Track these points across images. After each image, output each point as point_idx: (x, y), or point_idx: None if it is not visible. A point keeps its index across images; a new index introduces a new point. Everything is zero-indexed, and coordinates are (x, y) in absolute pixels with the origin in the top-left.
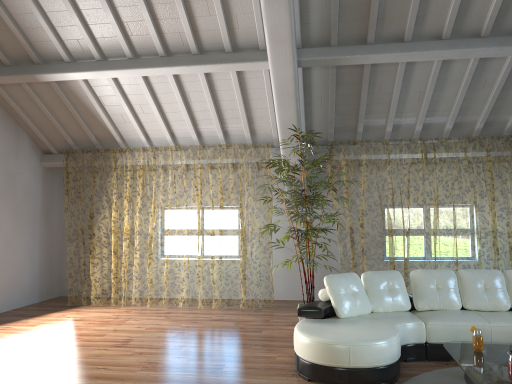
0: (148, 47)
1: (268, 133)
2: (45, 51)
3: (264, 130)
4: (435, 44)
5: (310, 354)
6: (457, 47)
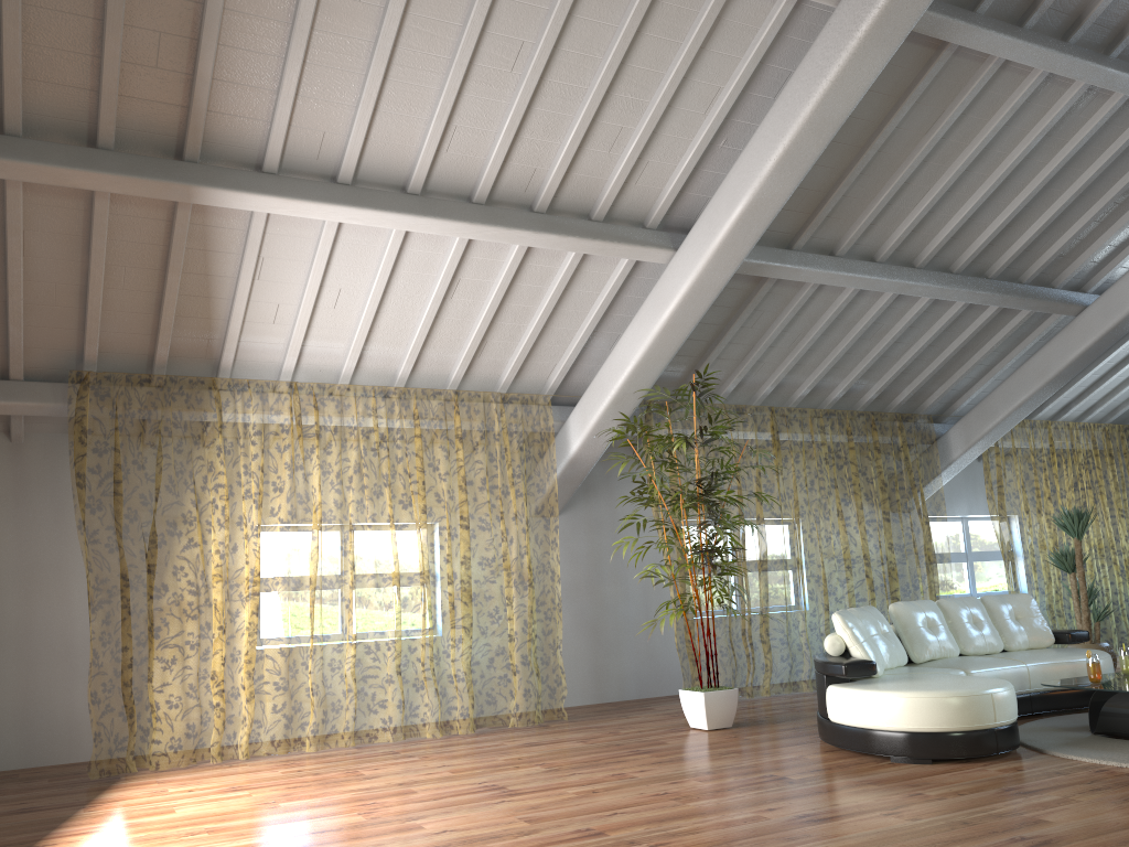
0: (458, 180)
1: (541, 377)
2: (224, 137)
3: (539, 370)
4: (873, 268)
5: (938, 718)
6: (898, 276)
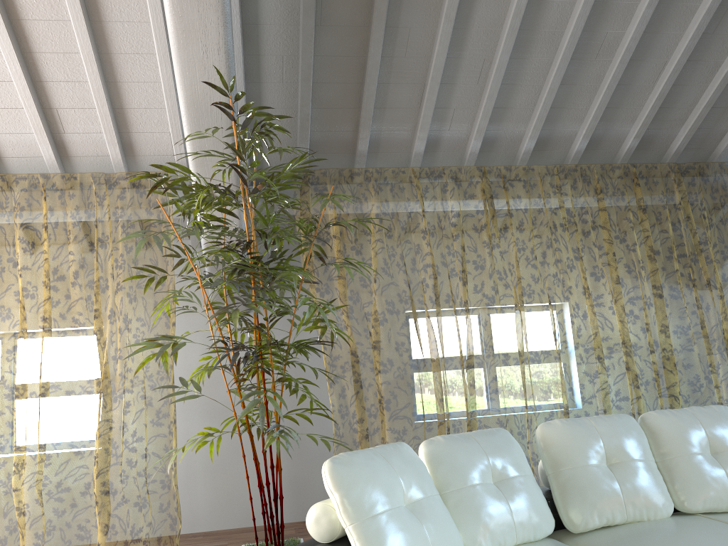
0: None
1: (164, 153)
2: None
3: (155, 144)
4: None
5: None
6: None
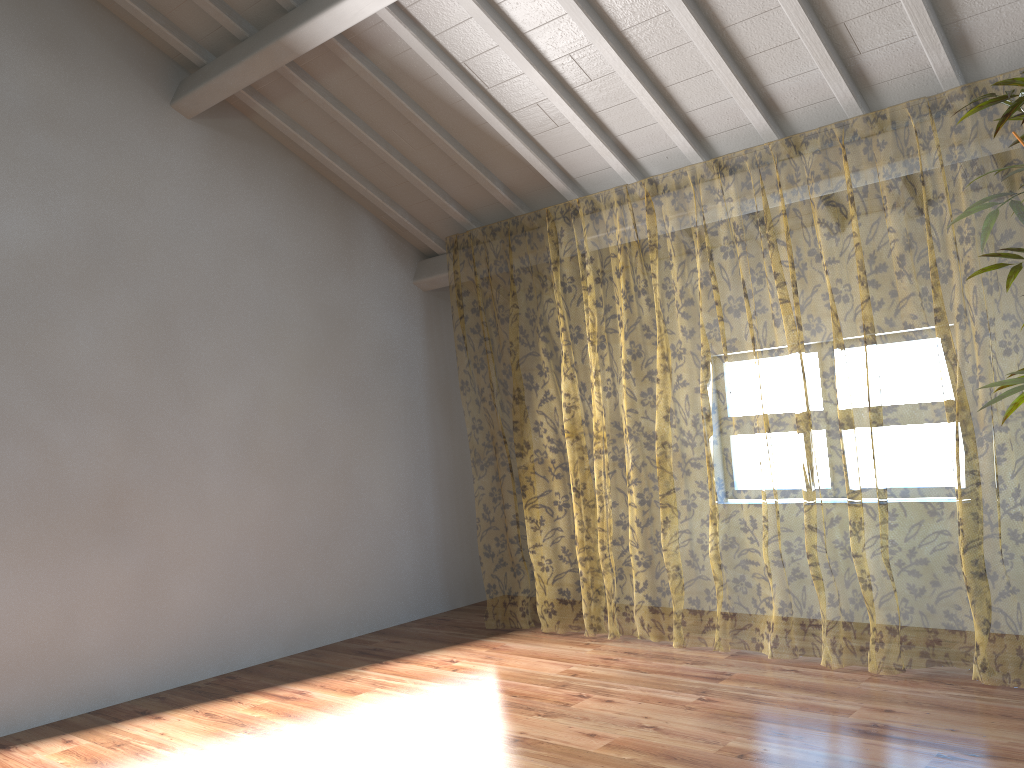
0: None
1: (1023, 34)
2: None
3: (1006, 25)
4: None
5: None
6: None
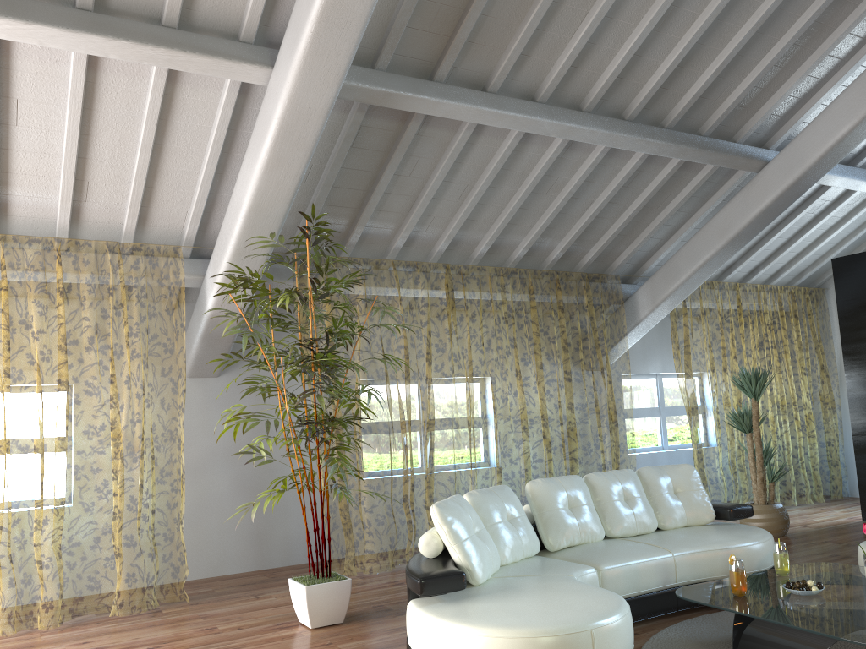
0: None
1: (174, 226)
2: None
3: (169, 219)
4: (531, 107)
5: None
6: (560, 118)
